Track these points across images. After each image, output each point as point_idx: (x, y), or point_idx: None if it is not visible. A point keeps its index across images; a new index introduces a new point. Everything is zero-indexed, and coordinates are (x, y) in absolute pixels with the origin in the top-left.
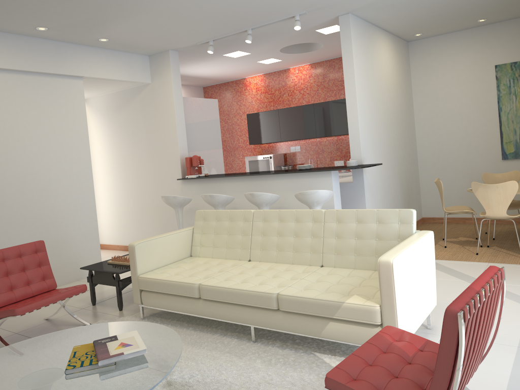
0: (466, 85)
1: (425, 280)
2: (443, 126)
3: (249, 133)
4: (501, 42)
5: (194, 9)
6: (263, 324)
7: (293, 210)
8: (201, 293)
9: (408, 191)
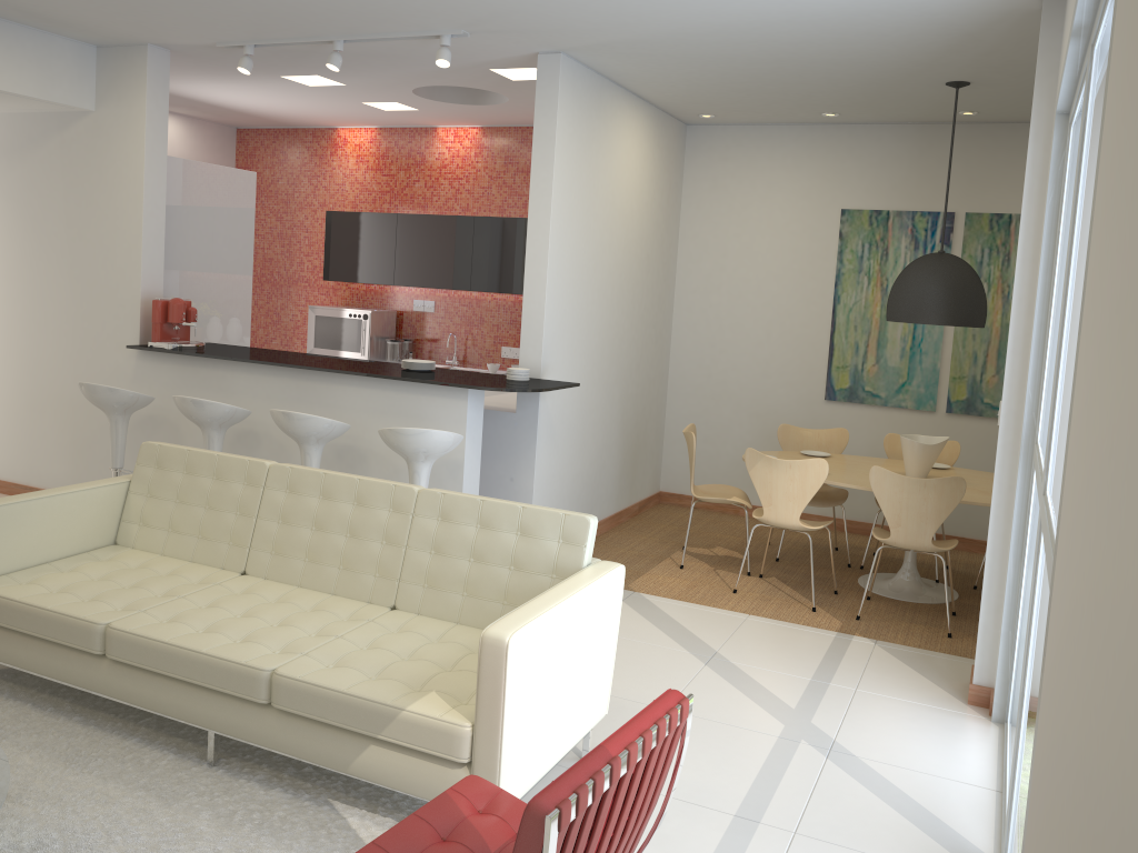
0: (783, 238)
1: (587, 668)
2: (728, 312)
3: (327, 255)
4: (861, 166)
5: None
6: (235, 731)
7: (354, 478)
8: (108, 646)
9: (636, 437)
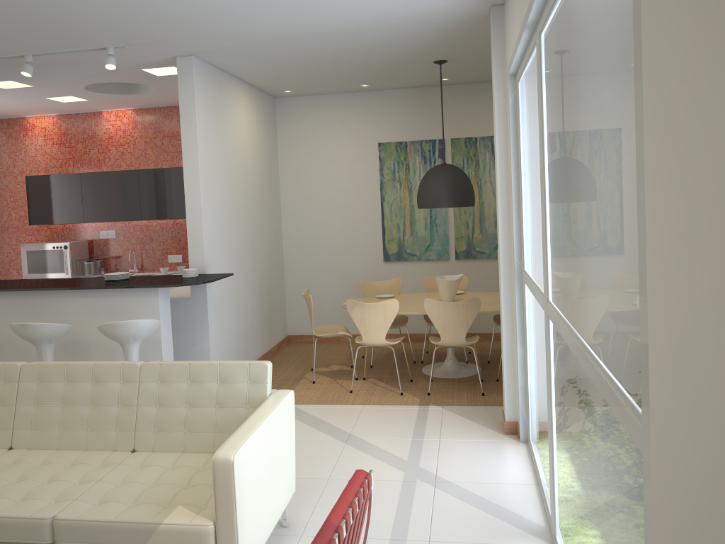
0: (345, 164)
1: (280, 464)
2: (317, 214)
3: (30, 207)
4: (386, 116)
5: None
6: None
7: (90, 363)
8: None
9: (269, 303)
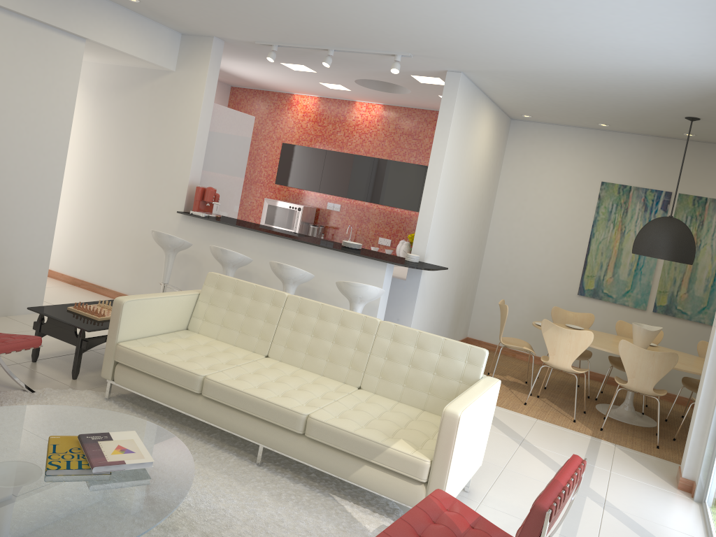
0: (563, 194)
1: (480, 437)
2: (523, 234)
3: (279, 169)
4: (617, 157)
5: (276, 9)
6: (279, 447)
7: (340, 309)
8: (204, 388)
9: (461, 303)
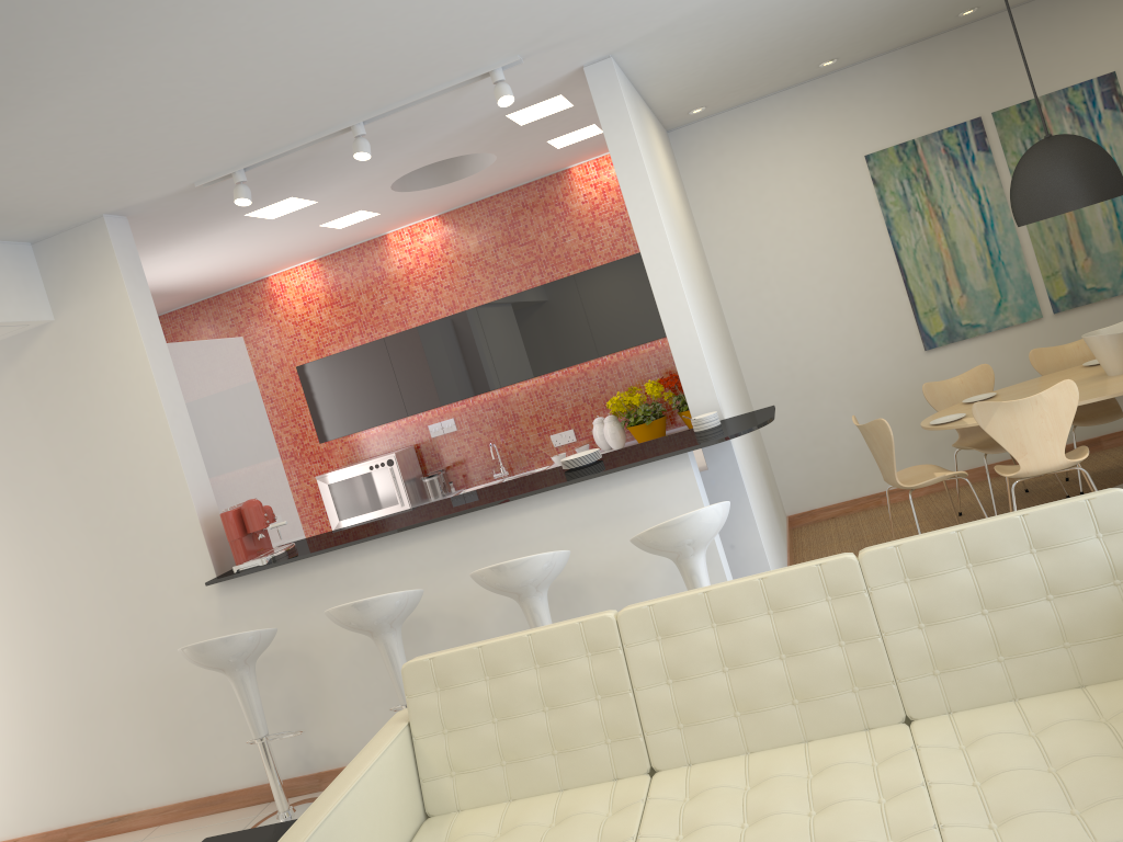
0: (815, 207)
1: None
2: (786, 303)
3: (315, 414)
4: (867, 107)
5: (243, 65)
6: None
7: (753, 580)
8: None
9: (764, 464)
